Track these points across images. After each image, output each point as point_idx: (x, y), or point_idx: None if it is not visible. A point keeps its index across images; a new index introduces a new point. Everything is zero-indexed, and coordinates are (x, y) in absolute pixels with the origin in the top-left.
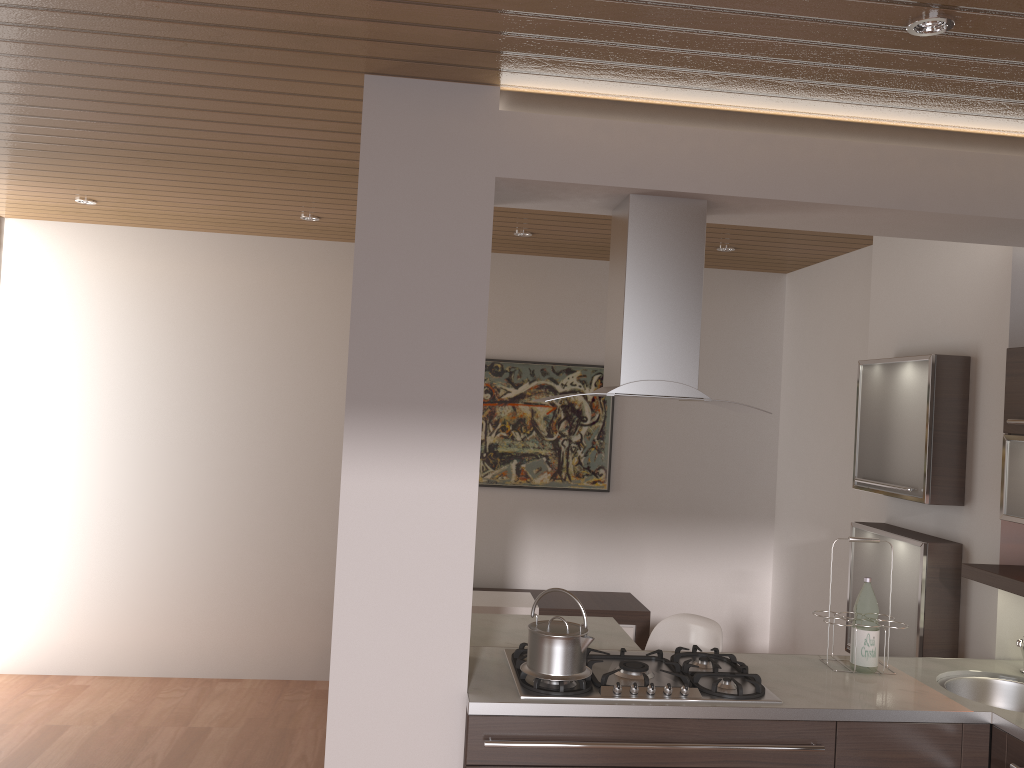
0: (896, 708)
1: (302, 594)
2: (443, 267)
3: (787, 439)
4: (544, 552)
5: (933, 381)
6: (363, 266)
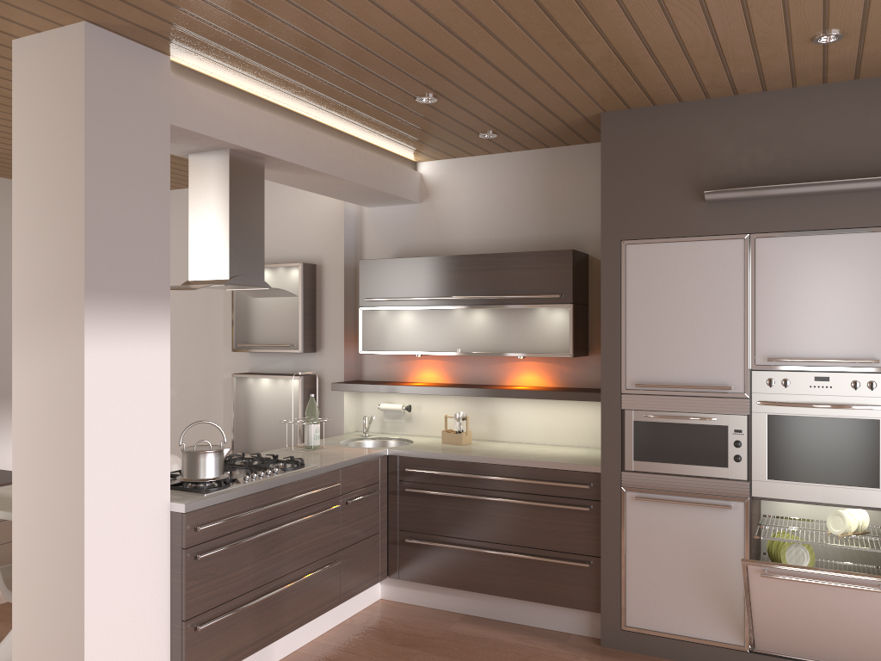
0: (358, 456)
1: None
2: (143, 187)
3: None
4: None
5: (302, 279)
6: (91, 180)
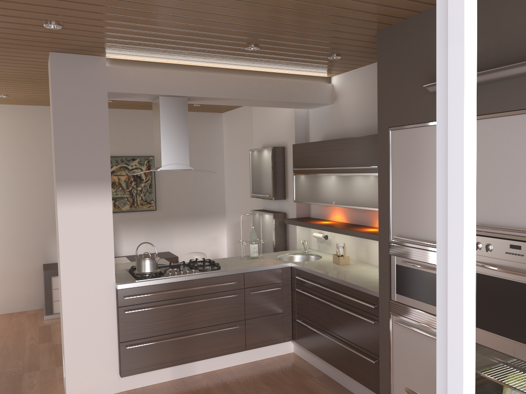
0: (262, 266)
1: (14, 272)
2: (90, 127)
3: (228, 181)
4: (130, 239)
5: (273, 156)
6: (57, 128)
